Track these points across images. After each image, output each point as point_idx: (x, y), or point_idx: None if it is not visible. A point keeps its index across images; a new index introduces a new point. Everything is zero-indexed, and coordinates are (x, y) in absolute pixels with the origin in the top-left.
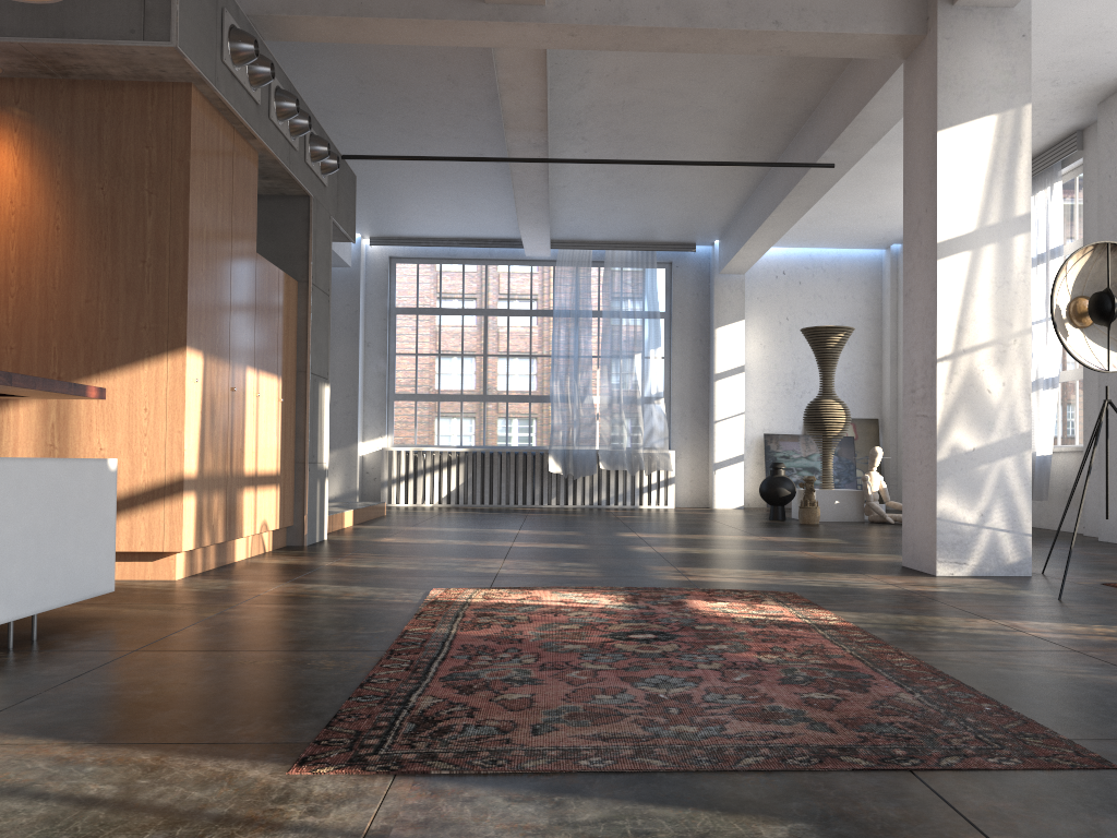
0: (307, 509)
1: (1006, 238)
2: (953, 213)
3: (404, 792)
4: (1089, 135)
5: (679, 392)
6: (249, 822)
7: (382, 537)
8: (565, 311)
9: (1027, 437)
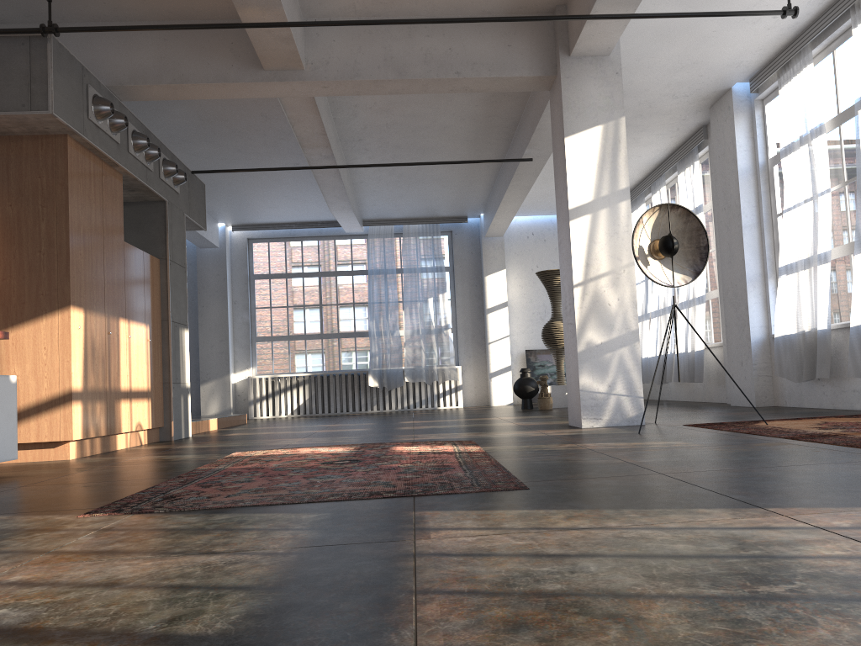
0: (172, 414)
1: (614, 204)
2: (578, 190)
3: (133, 518)
4: (710, 129)
5: (462, 323)
6: (44, 530)
7: (231, 433)
8: (376, 270)
9: (636, 333)
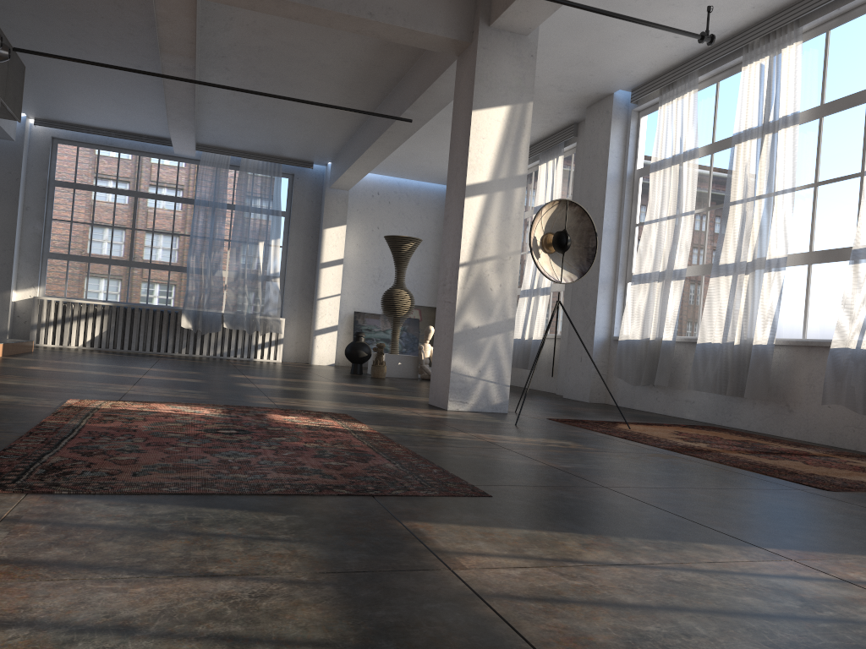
0: None
1: (510, 189)
2: (478, 167)
3: (33, 501)
4: (581, 128)
5: (292, 274)
6: None
7: (29, 366)
8: (205, 201)
9: (512, 321)
